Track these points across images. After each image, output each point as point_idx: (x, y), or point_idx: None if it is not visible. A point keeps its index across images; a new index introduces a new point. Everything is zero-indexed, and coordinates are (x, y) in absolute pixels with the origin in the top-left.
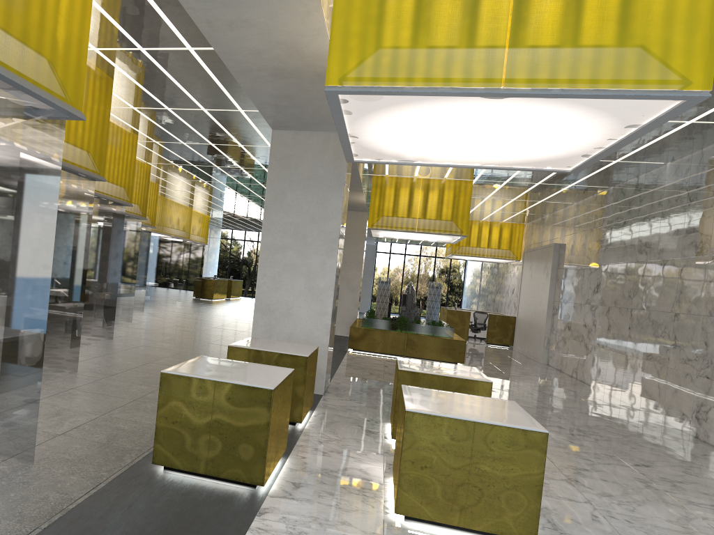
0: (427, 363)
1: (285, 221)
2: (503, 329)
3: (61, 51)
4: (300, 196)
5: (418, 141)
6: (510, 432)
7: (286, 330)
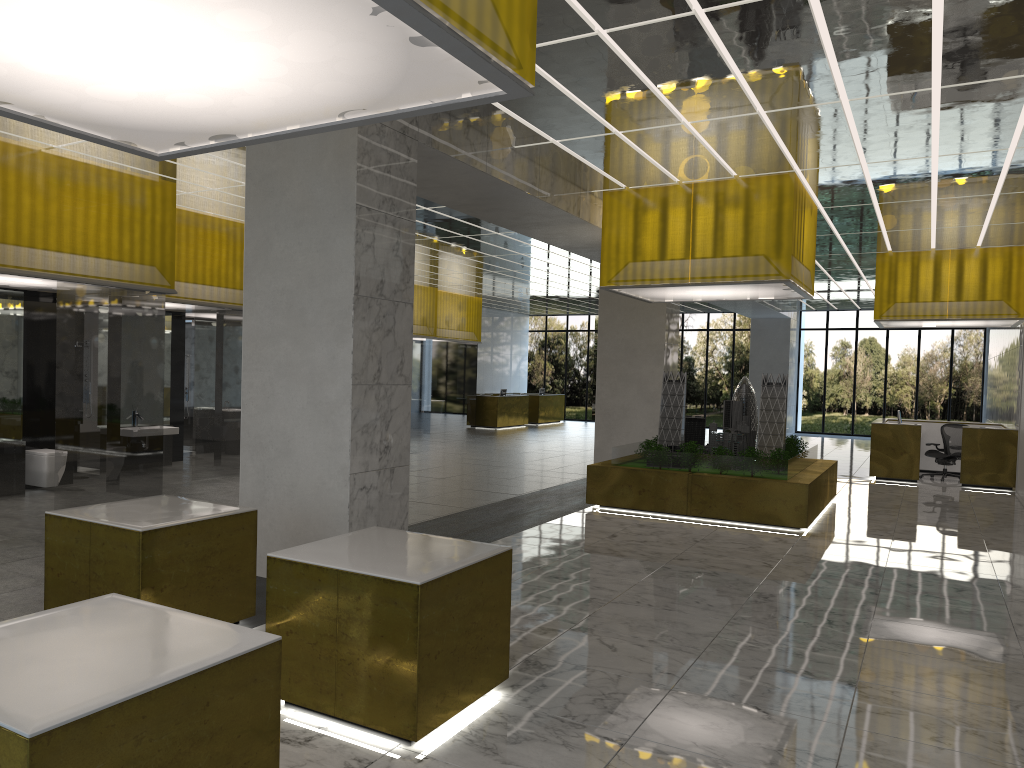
0: (394, 541)
1: (273, 288)
2: (995, 455)
3: None
4: (292, 241)
5: (96, 87)
6: None
7: (287, 479)
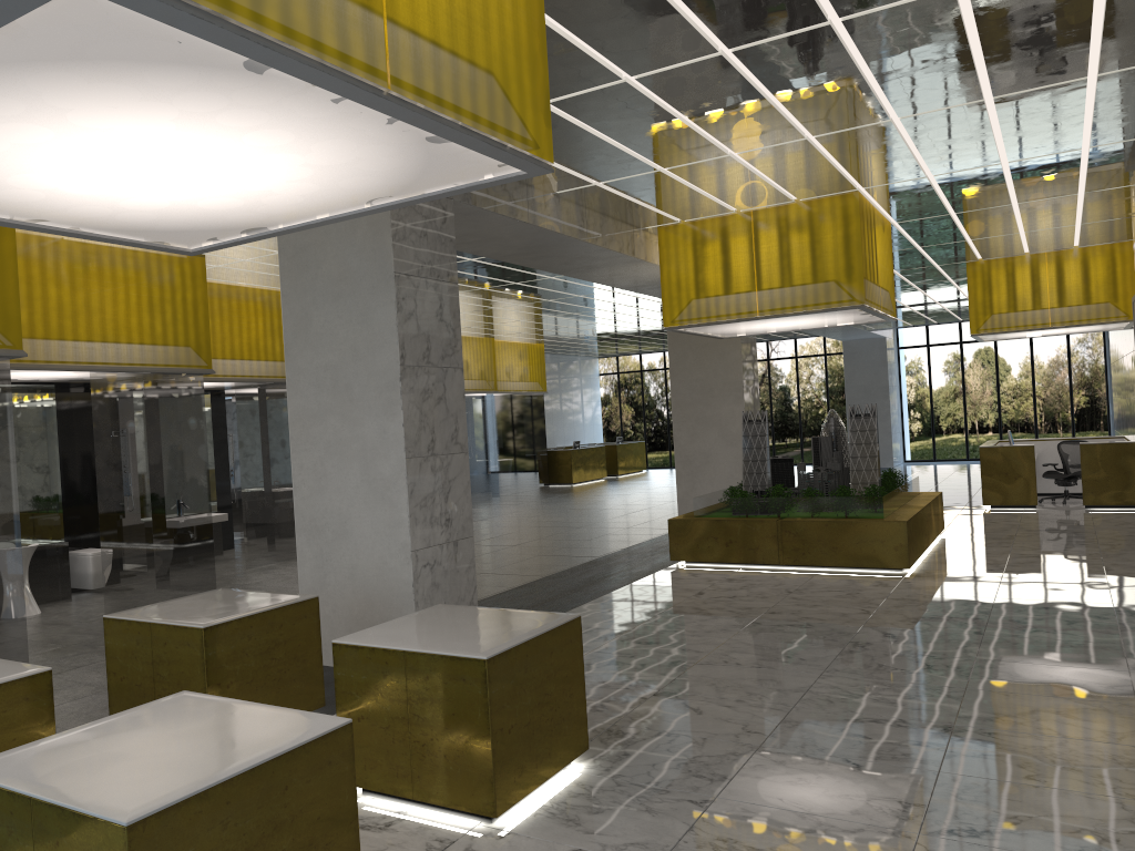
0: (460, 618)
1: (316, 364)
2: (1118, 471)
3: None
4: (332, 314)
5: (130, 200)
6: (76, 823)
7: (347, 562)
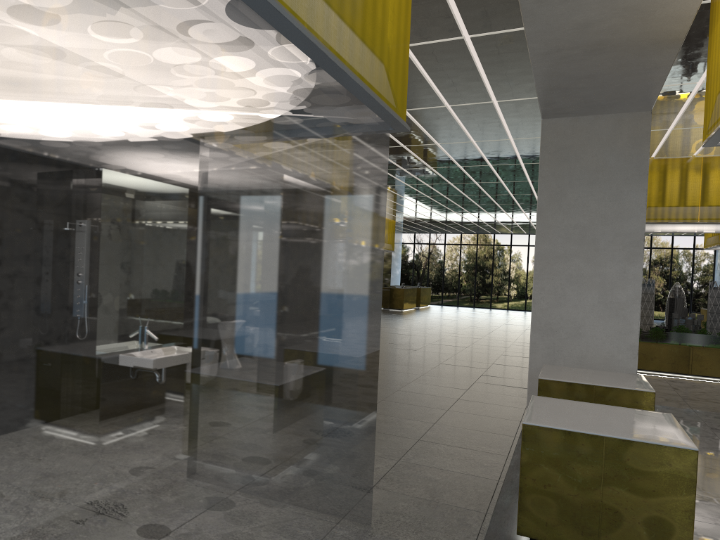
0: None
1: (566, 224)
2: None
3: (394, 54)
4: (585, 193)
5: None
6: None
7: (576, 353)
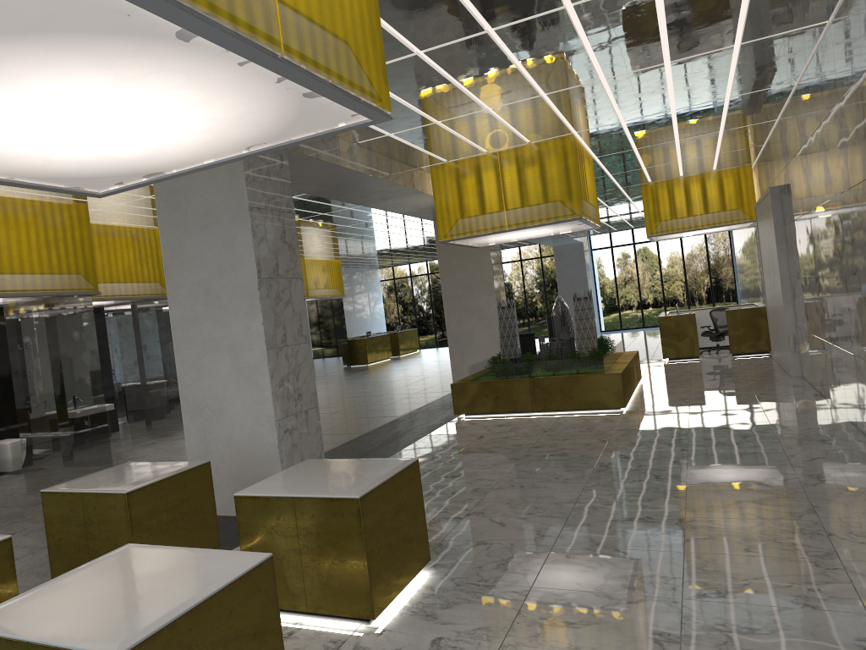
0: (327, 468)
1: (191, 281)
2: (752, 328)
3: None
4: (201, 241)
5: (60, 153)
6: None
7: (224, 433)
